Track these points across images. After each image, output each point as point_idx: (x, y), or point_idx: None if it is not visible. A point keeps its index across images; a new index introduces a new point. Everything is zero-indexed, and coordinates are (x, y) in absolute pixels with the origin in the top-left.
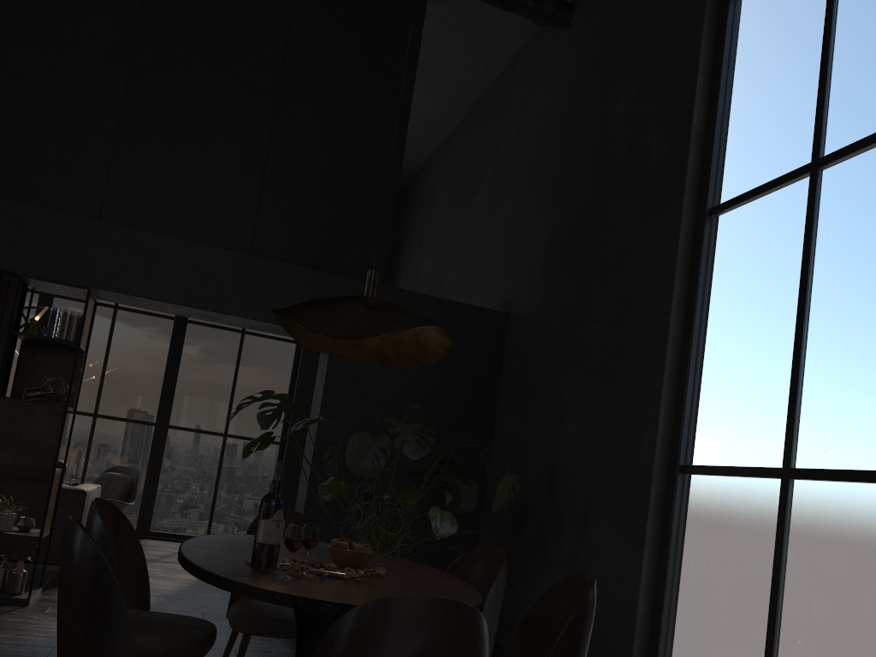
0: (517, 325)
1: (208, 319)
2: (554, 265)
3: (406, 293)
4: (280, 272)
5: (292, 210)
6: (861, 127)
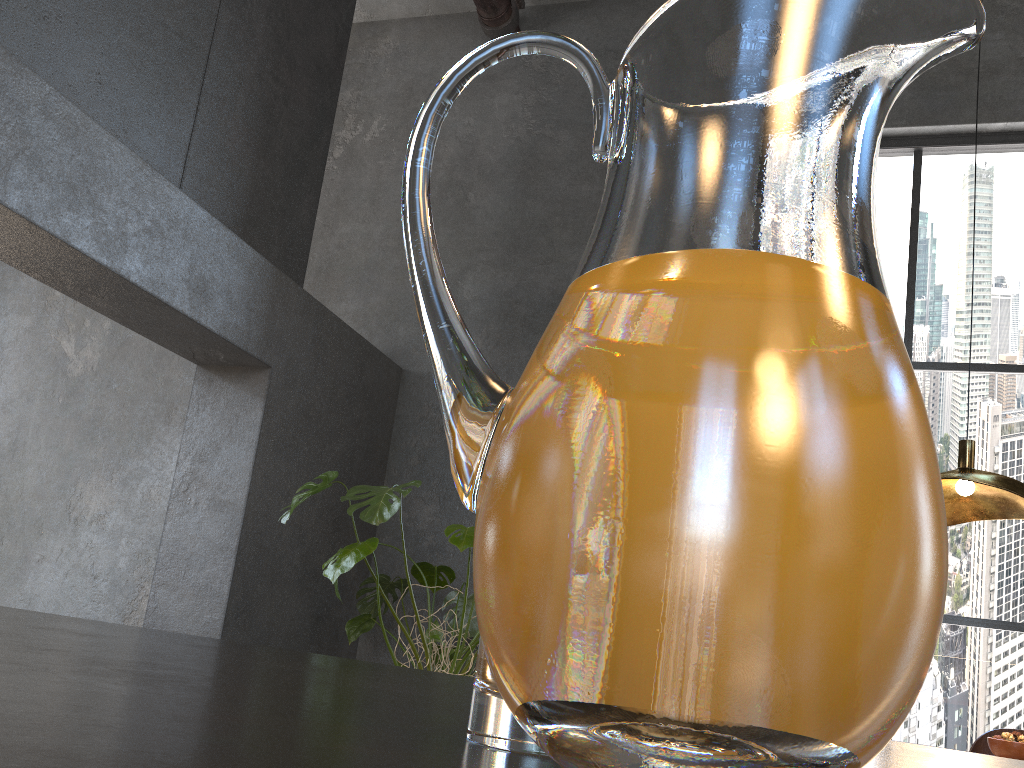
0: (428, 390)
1: (77, 293)
2: (514, 338)
3: (338, 322)
4: (233, 251)
5: (230, 147)
6: (952, 352)
